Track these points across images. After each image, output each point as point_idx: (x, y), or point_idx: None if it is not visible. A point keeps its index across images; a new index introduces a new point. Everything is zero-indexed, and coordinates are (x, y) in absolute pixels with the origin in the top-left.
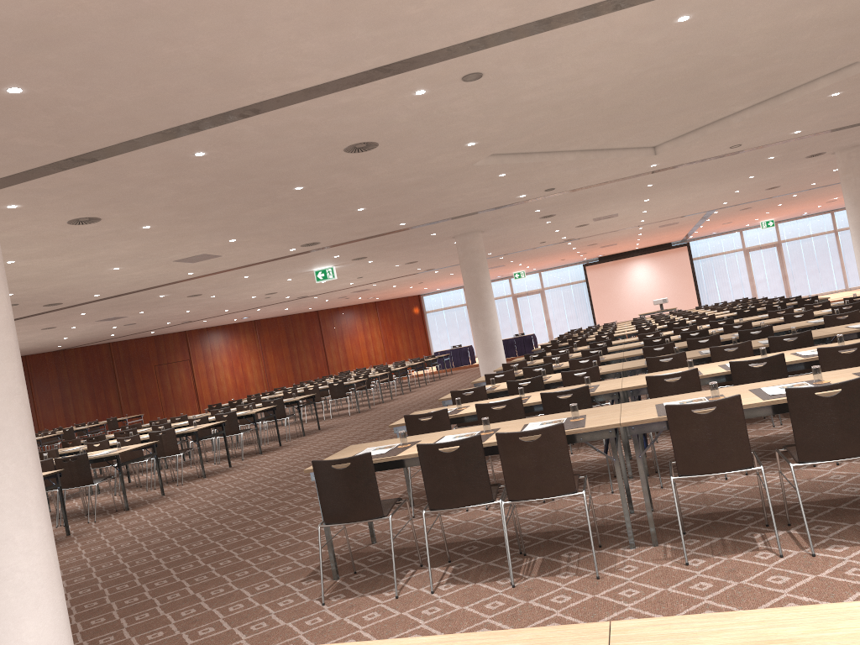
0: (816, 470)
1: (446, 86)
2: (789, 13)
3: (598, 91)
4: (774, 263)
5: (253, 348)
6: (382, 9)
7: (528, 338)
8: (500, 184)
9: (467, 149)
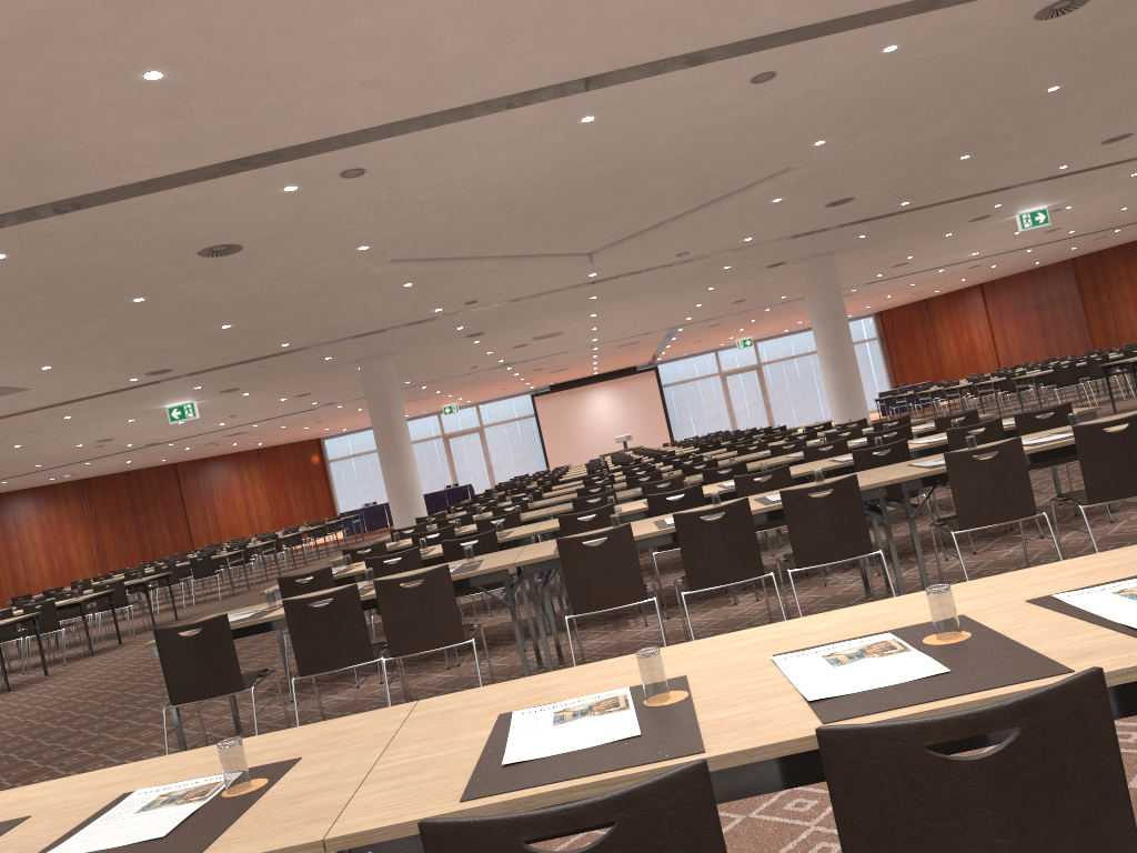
0: (736, 608)
1: (322, 182)
2: (702, 118)
3: (508, 192)
4: (755, 389)
5: (79, 518)
6: (233, 98)
7: (463, 489)
8: (408, 295)
9: (359, 254)
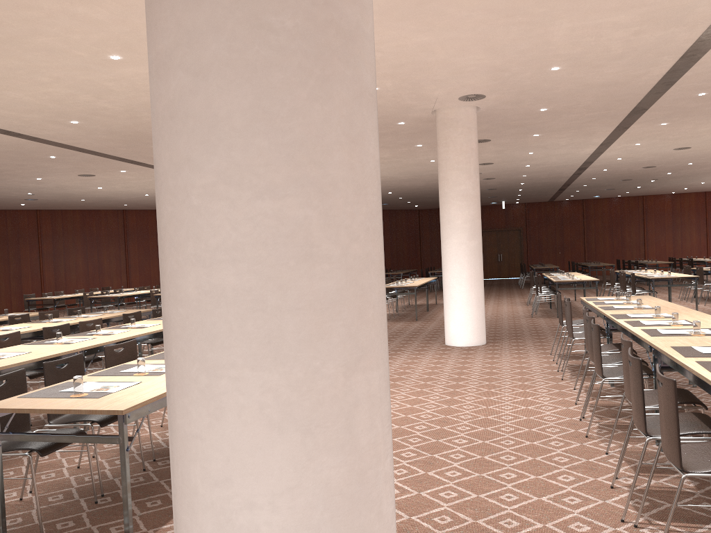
0: None
1: None
2: None
3: None
4: None
5: None
6: (601, 58)
7: None
8: None
9: None
